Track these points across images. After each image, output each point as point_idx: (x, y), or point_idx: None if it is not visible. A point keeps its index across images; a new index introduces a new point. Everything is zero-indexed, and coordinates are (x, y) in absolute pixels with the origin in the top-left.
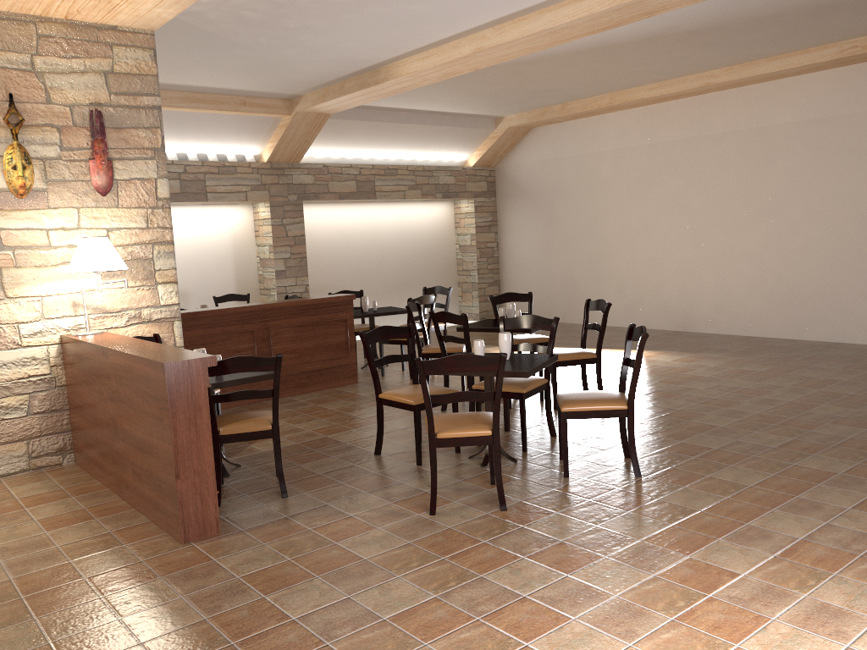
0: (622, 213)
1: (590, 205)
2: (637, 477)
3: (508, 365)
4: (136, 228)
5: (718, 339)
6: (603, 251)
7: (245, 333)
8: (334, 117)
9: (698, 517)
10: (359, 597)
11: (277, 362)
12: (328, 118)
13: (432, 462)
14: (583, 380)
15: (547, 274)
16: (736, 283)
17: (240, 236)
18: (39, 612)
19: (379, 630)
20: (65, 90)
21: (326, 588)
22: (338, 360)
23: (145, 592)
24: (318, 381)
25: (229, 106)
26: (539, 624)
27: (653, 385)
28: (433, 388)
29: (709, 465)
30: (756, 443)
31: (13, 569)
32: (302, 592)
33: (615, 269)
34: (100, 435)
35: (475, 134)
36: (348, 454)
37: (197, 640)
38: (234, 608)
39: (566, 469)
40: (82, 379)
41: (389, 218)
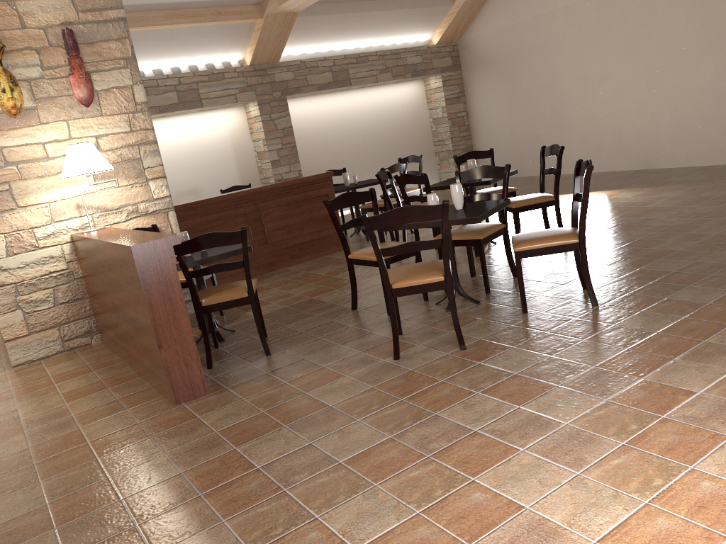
0: (578, 66)
1: (547, 63)
2: (594, 306)
3: (460, 213)
4: (121, 132)
5: (678, 172)
6: (563, 105)
7: (239, 216)
8: (303, 14)
9: (653, 339)
10: (320, 443)
11: (242, 235)
12: (298, 16)
13: (390, 311)
14: (545, 223)
15: (514, 134)
16: (693, 116)
17: (237, 135)
18: (44, 475)
19: (334, 473)
20: (37, 14)
21: (291, 436)
22: (325, 231)
23: (134, 452)
24: (310, 251)
25: (207, 17)
26: (488, 457)
27: (614, 220)
28: (397, 244)
29: (666, 288)
30: (715, 263)
31: (33, 438)
32: (269, 442)
33: (576, 120)
34: (109, 316)
35: (435, 13)
36: (328, 311)
37: (170, 493)
38: (208, 460)
39: (525, 305)
40: (90, 270)
41: (367, 102)
